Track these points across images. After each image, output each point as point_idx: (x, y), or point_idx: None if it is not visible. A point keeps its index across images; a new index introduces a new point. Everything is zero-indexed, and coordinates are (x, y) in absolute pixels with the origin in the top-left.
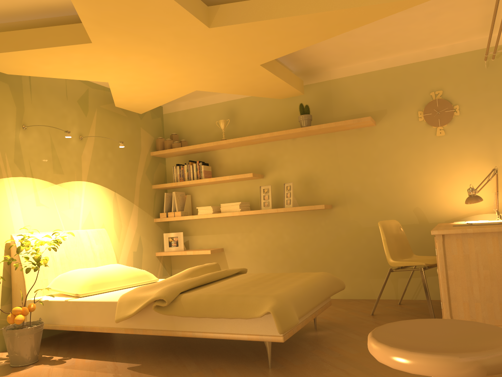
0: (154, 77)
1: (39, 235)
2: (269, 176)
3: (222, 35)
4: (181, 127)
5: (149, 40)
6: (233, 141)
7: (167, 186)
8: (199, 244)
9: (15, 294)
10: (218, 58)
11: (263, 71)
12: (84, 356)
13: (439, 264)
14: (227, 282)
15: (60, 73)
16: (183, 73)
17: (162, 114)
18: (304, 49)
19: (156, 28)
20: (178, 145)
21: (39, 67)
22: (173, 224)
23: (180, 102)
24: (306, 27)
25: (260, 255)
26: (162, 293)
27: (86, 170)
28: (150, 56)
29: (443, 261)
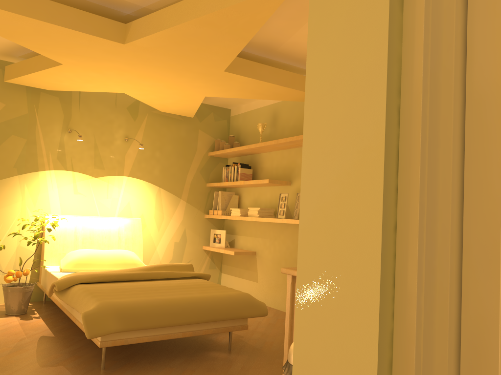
0: (151, 87)
1: (70, 217)
2: (295, 184)
3: (145, 49)
4: (240, 130)
5: (98, 59)
6: (258, 145)
7: (214, 185)
8: (241, 244)
9: (41, 261)
10: (176, 68)
11: (239, 77)
12: (49, 319)
13: (286, 309)
14: (152, 282)
15: (80, 87)
16: (168, 82)
17: (229, 116)
18: (292, 49)
19: (85, 49)
20: (227, 147)
21: (60, 84)
22: (226, 221)
23: (241, 105)
24: (207, 33)
25: (280, 265)
26: (60, 279)
27: (129, 166)
28: (119, 71)
29: (289, 307)
